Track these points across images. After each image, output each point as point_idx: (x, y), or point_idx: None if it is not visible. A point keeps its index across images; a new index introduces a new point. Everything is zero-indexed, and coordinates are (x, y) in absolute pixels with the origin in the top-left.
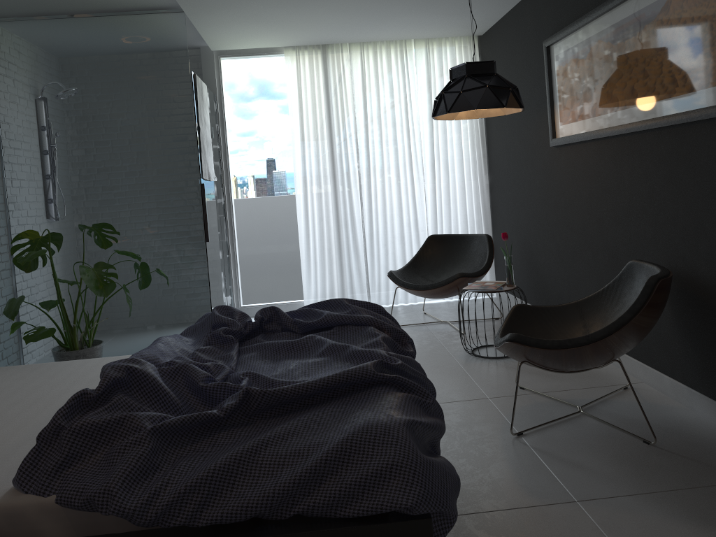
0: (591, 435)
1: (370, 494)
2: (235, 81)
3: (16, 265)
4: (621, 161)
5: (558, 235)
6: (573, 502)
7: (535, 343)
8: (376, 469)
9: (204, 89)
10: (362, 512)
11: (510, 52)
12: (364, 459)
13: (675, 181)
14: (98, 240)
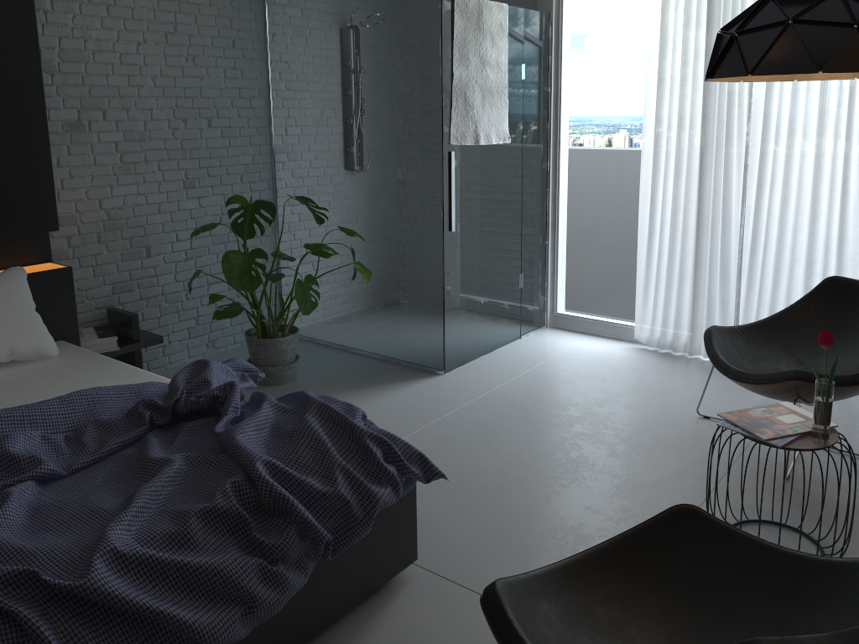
0: None
1: None
2: None
3: (233, 230)
4: None
5: None
6: None
7: (500, 630)
8: None
9: (494, 11)
10: None
11: None
12: None
13: None
14: (312, 214)
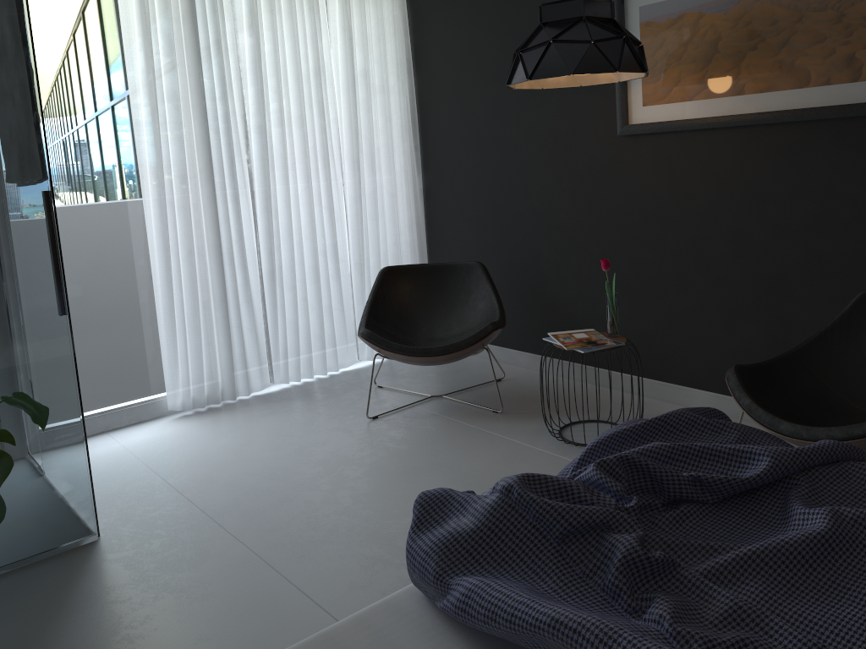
0: None
1: None
2: None
3: None
4: (808, 156)
5: (621, 258)
6: None
7: None
8: None
9: None
10: None
11: None
12: None
13: None
14: None
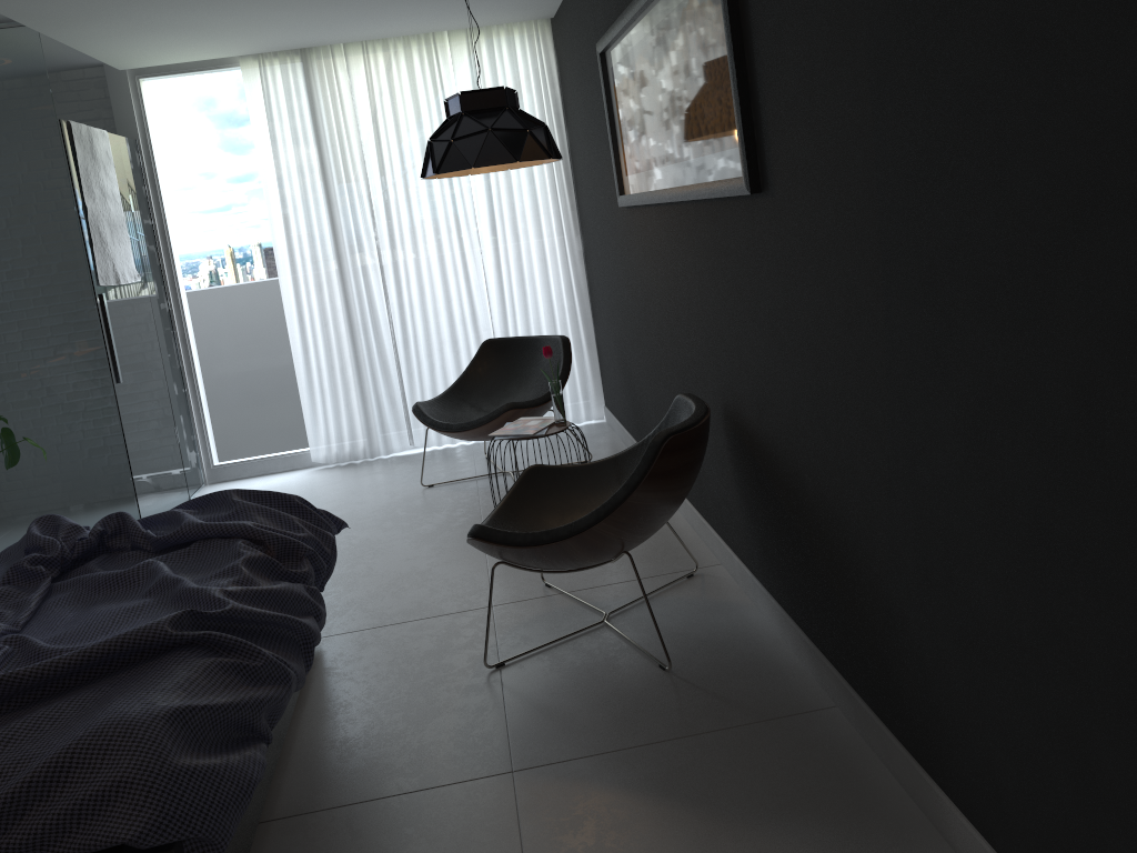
0: (597, 660)
1: (89, 825)
2: (168, 115)
3: None
4: (676, 242)
5: (642, 339)
6: (508, 773)
7: (502, 539)
8: (97, 790)
9: (100, 139)
10: (73, 851)
11: (577, 51)
12: (88, 774)
13: (716, 280)
14: None
